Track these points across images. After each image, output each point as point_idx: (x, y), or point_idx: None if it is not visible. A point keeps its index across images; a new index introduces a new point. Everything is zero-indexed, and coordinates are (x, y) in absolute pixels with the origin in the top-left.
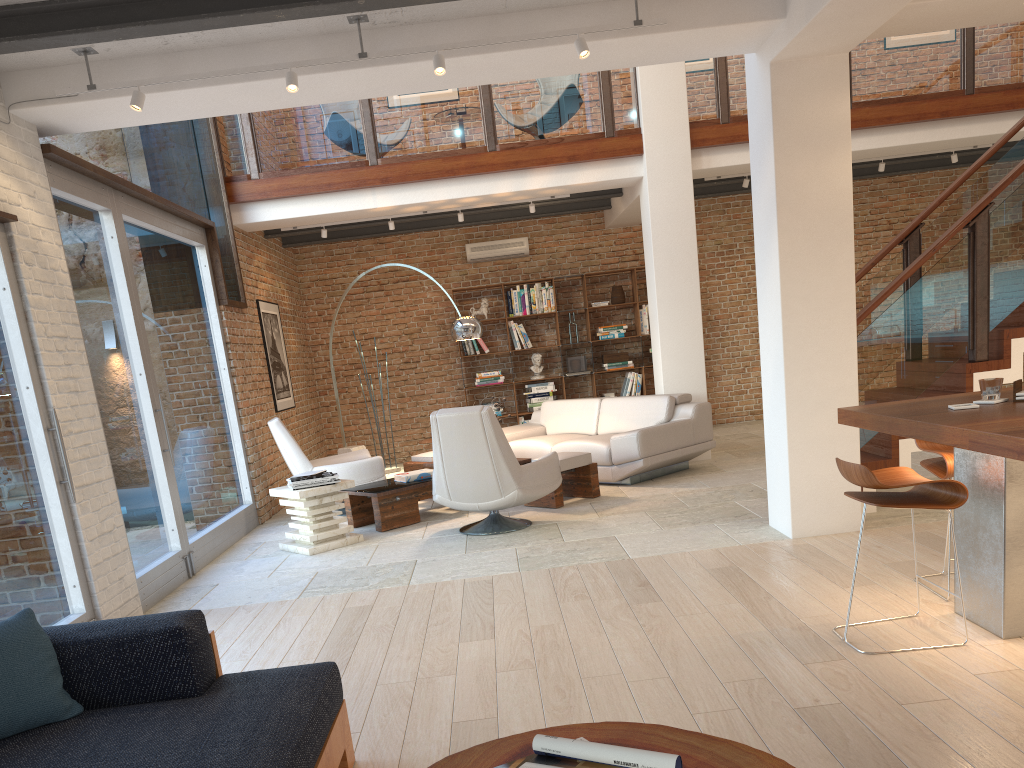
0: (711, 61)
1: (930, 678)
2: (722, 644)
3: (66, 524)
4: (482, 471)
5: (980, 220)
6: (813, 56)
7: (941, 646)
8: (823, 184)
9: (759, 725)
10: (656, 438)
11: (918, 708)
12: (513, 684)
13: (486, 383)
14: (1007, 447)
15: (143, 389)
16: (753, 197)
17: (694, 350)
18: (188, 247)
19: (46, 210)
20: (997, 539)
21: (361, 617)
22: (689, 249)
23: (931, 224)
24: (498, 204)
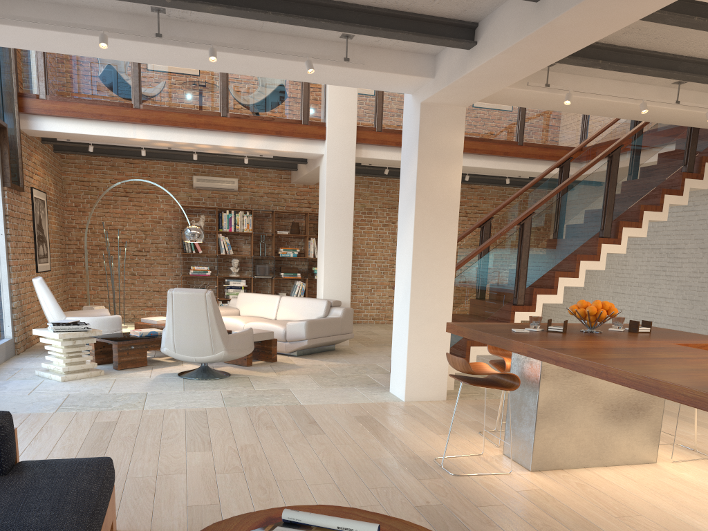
0: (374, 90)
1: (492, 492)
2: (367, 464)
3: None
4: (201, 335)
5: (527, 221)
6: (446, 104)
7: (497, 473)
8: (444, 183)
9: (394, 515)
10: (317, 327)
11: (487, 509)
12: (229, 482)
13: (197, 274)
14: (550, 357)
15: None
16: (401, 183)
17: (345, 273)
18: None
19: None
20: (532, 411)
21: (109, 429)
22: (348, 207)
23: (497, 218)
24: (223, 153)
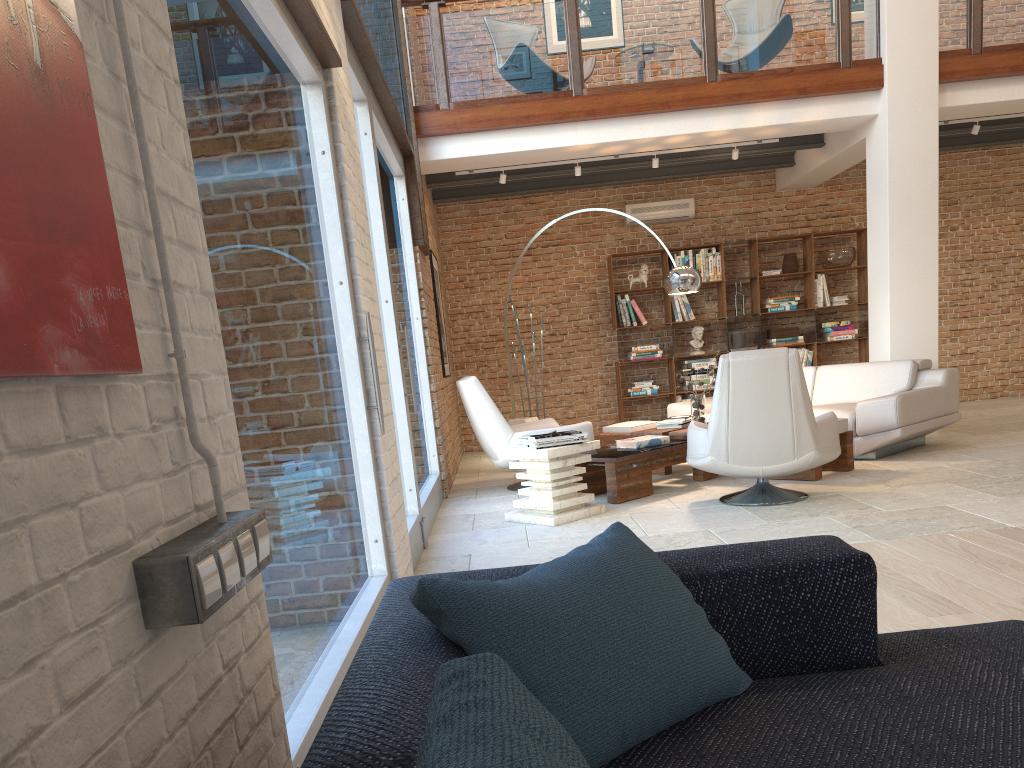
0: None
1: None
2: None
3: (372, 461)
4: (777, 427)
5: None
6: None
7: None
8: None
9: None
10: (913, 405)
11: None
12: None
13: (642, 358)
14: None
15: (388, 319)
16: None
17: (927, 312)
18: (392, 174)
19: (346, 70)
20: None
21: None
22: (929, 197)
23: None
24: (698, 149)
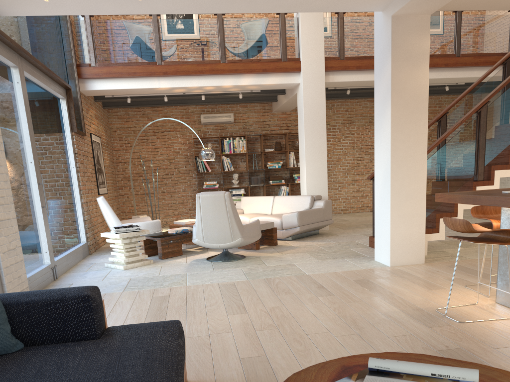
0: (336, 27)
1: (502, 335)
2: (379, 317)
3: None
4: (223, 227)
5: (483, 109)
6: (413, 15)
7: (499, 319)
8: (414, 82)
9: None
10: (306, 216)
11: (505, 350)
12: (268, 337)
13: (209, 187)
14: None
15: (32, 171)
16: (375, 88)
17: (322, 173)
18: (56, 98)
19: None
20: None
21: (164, 301)
22: (322, 122)
23: (451, 113)
24: (223, 92)
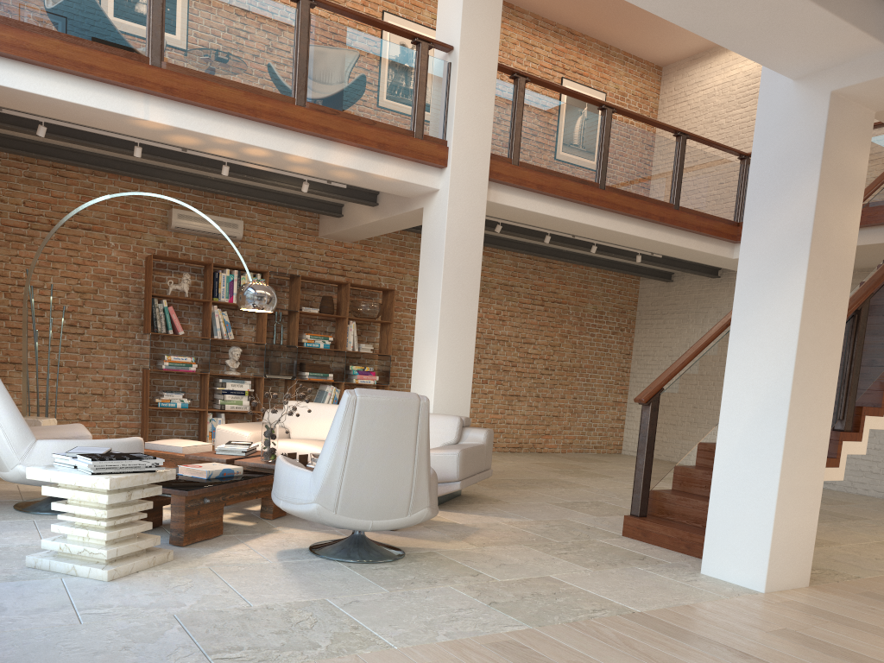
0: (511, 104)
1: None
2: None
3: None
4: (397, 479)
5: (864, 306)
6: (858, 102)
7: None
8: (842, 231)
9: None
10: (469, 460)
11: None
12: None
13: (175, 368)
14: None
15: None
16: (747, 226)
17: (465, 375)
18: None
19: None
20: None
21: None
22: (474, 274)
23: None
24: (271, 170)
